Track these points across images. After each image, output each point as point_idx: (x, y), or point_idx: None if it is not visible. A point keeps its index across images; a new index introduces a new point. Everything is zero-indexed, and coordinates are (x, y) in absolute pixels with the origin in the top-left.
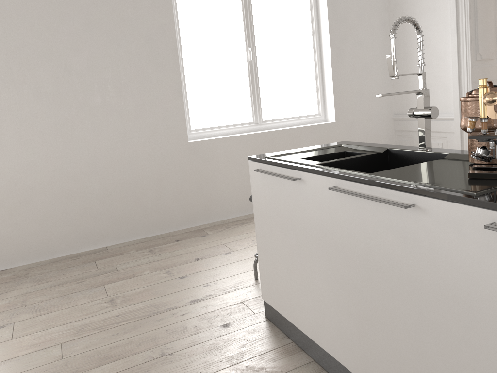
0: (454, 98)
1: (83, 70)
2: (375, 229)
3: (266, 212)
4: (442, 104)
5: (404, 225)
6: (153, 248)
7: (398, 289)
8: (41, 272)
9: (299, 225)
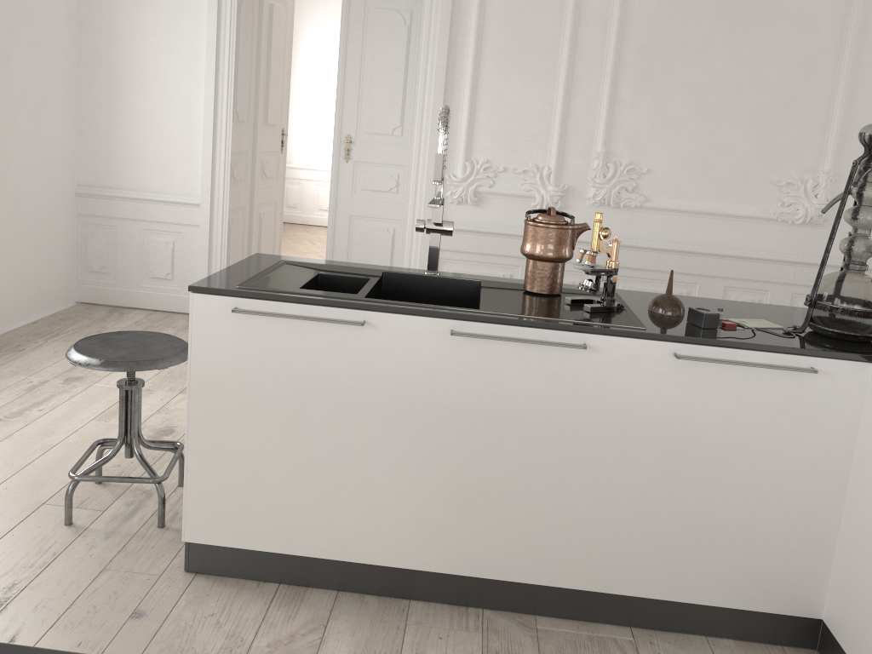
0: (204, 173)
1: None
2: (517, 377)
3: (240, 383)
4: (179, 179)
5: (565, 367)
6: None
7: (541, 440)
8: None
9: (343, 393)
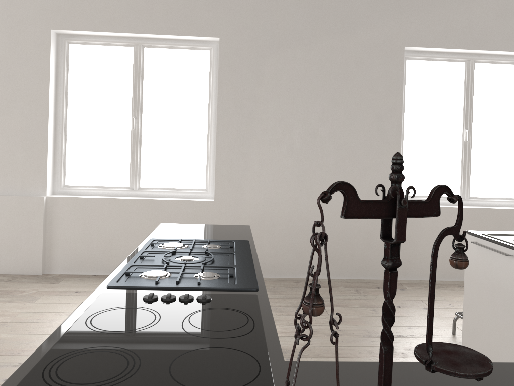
0: None
1: (325, 136)
2: None
3: (477, 277)
4: None
5: None
6: (358, 289)
7: None
8: (273, 286)
9: (506, 291)
